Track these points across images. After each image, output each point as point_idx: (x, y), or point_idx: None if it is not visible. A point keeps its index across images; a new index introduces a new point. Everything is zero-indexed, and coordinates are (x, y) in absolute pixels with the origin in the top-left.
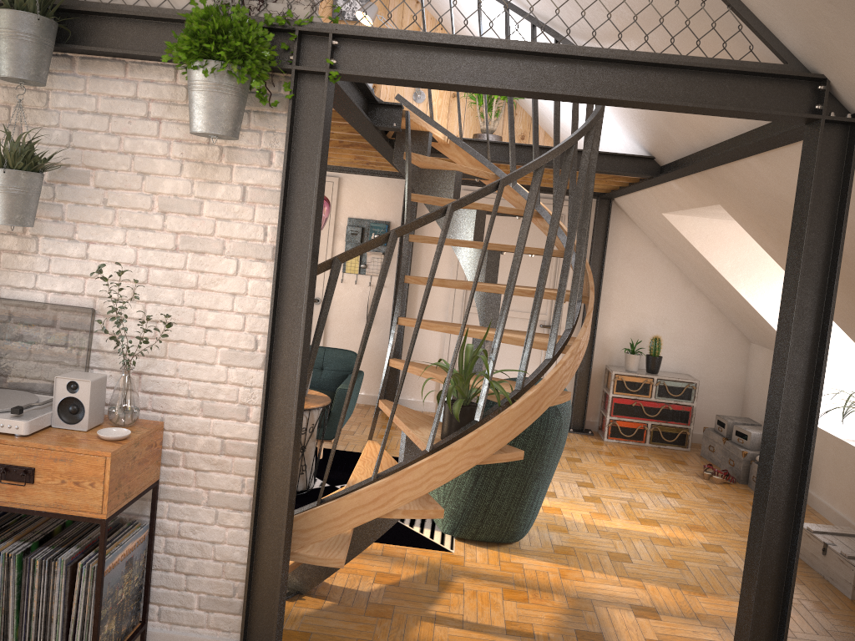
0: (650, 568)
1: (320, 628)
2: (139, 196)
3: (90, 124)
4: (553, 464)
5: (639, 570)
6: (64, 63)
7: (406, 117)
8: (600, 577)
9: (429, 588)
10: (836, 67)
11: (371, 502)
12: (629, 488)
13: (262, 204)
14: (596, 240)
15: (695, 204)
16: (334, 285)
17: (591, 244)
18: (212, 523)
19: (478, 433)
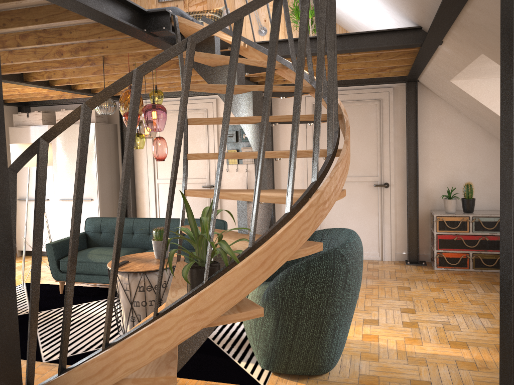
0: None
1: None
2: None
3: None
4: (347, 304)
5: None
6: None
7: (173, 20)
8: None
9: None
10: None
11: (97, 374)
12: (447, 311)
13: None
14: (409, 114)
15: (466, 61)
16: (44, 164)
17: (406, 118)
18: None
19: (198, 296)
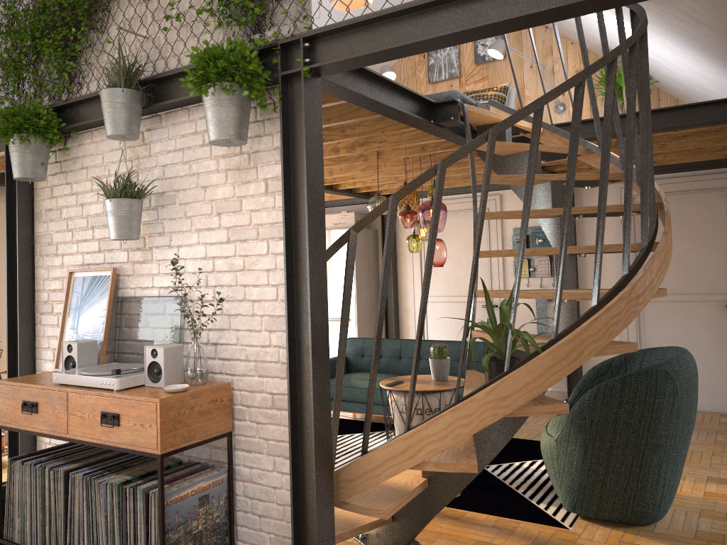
0: None
1: None
2: (203, 205)
3: (173, 159)
4: (676, 435)
5: None
6: (156, 120)
7: (462, 109)
8: None
9: None
10: None
11: (401, 453)
12: None
13: (279, 191)
14: None
15: None
16: (353, 253)
17: None
18: (272, 470)
19: (500, 383)
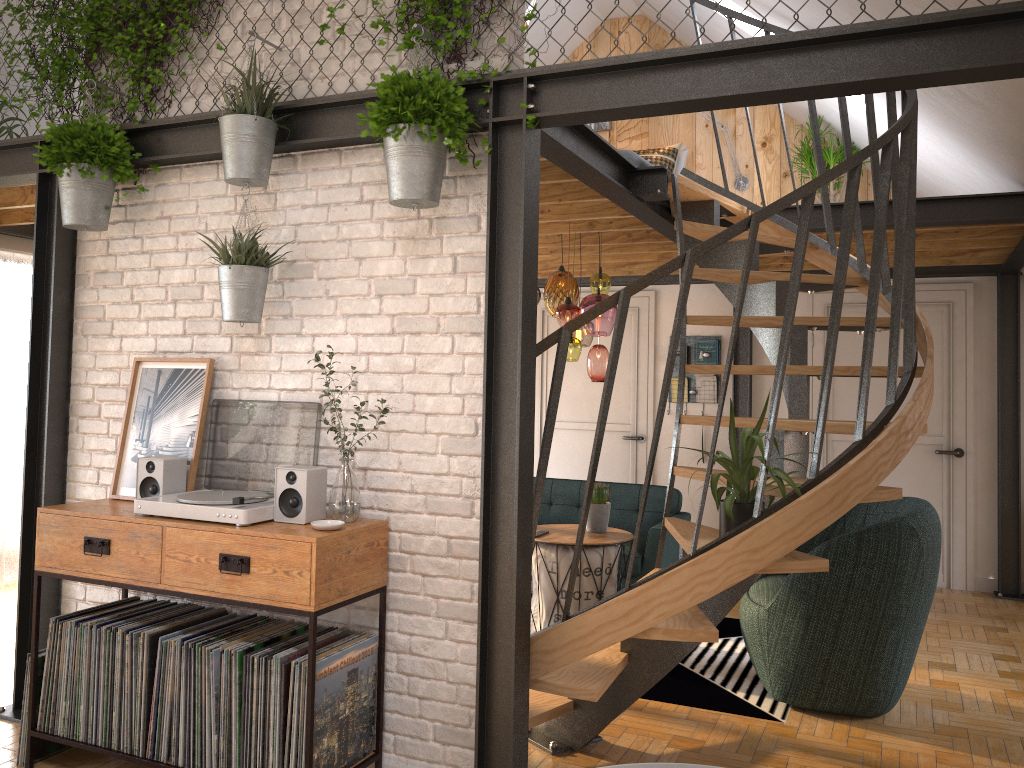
0: None
1: None
2: (356, 282)
3: (312, 217)
4: (917, 606)
5: None
6: (288, 162)
7: (672, 181)
8: (1001, 767)
9: (739, 758)
10: None
11: (622, 617)
12: None
13: (473, 272)
14: (1003, 331)
15: None
16: (563, 359)
17: (997, 336)
18: (443, 638)
19: (753, 531)
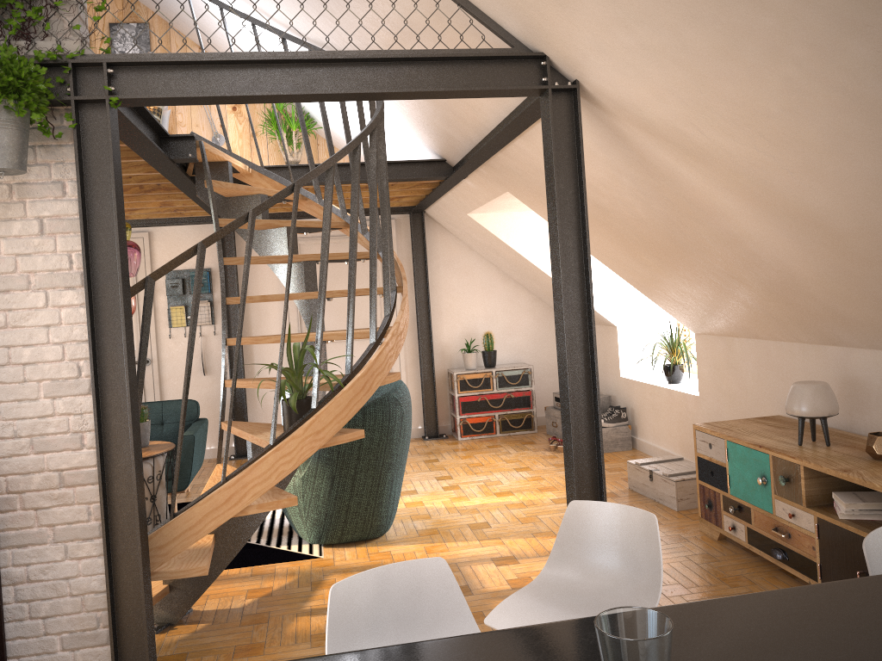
0: (508, 528)
1: (196, 647)
2: None
3: None
4: (402, 452)
5: (497, 531)
6: None
7: (200, 146)
8: (463, 545)
9: (302, 590)
10: (549, 44)
11: (225, 503)
12: (485, 472)
13: (63, 233)
14: (416, 253)
15: (490, 196)
16: (151, 303)
17: (412, 257)
18: (63, 559)
19: (316, 418)
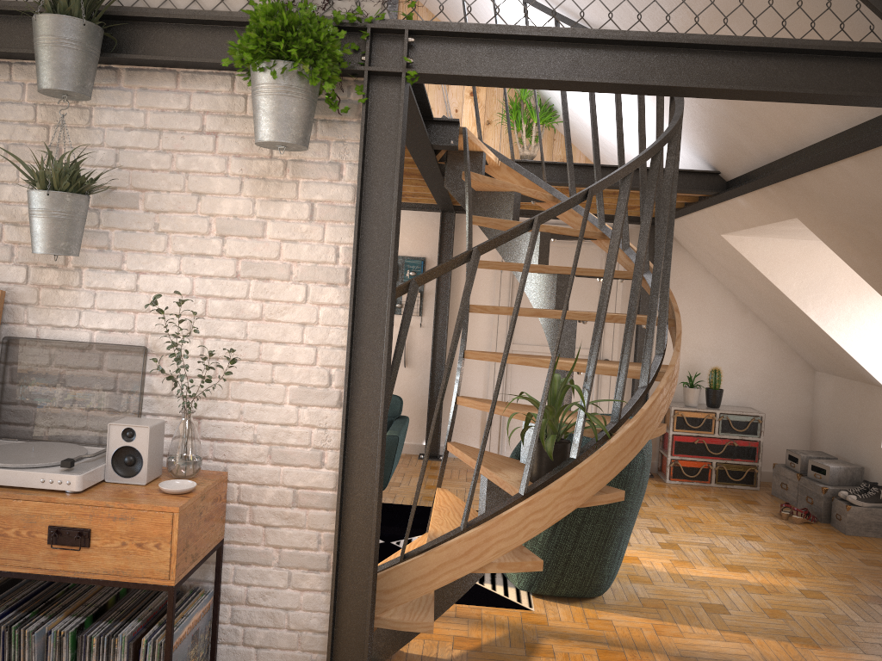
0: (752, 620)
1: None
2: (194, 219)
3: (138, 142)
4: (636, 507)
5: (740, 622)
6: (109, 75)
7: (463, 134)
8: (700, 632)
9: (516, 653)
10: None
11: (463, 555)
12: (706, 532)
13: (333, 222)
14: None
15: (766, 220)
16: (411, 311)
17: None
18: (285, 587)
19: (577, 472)
